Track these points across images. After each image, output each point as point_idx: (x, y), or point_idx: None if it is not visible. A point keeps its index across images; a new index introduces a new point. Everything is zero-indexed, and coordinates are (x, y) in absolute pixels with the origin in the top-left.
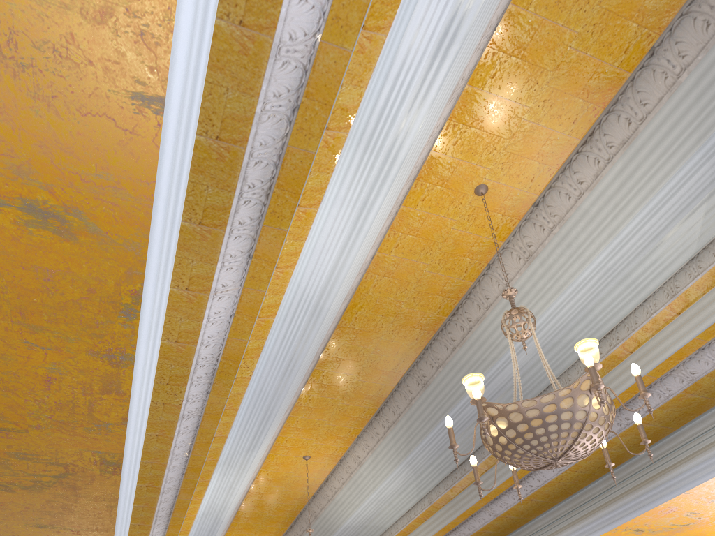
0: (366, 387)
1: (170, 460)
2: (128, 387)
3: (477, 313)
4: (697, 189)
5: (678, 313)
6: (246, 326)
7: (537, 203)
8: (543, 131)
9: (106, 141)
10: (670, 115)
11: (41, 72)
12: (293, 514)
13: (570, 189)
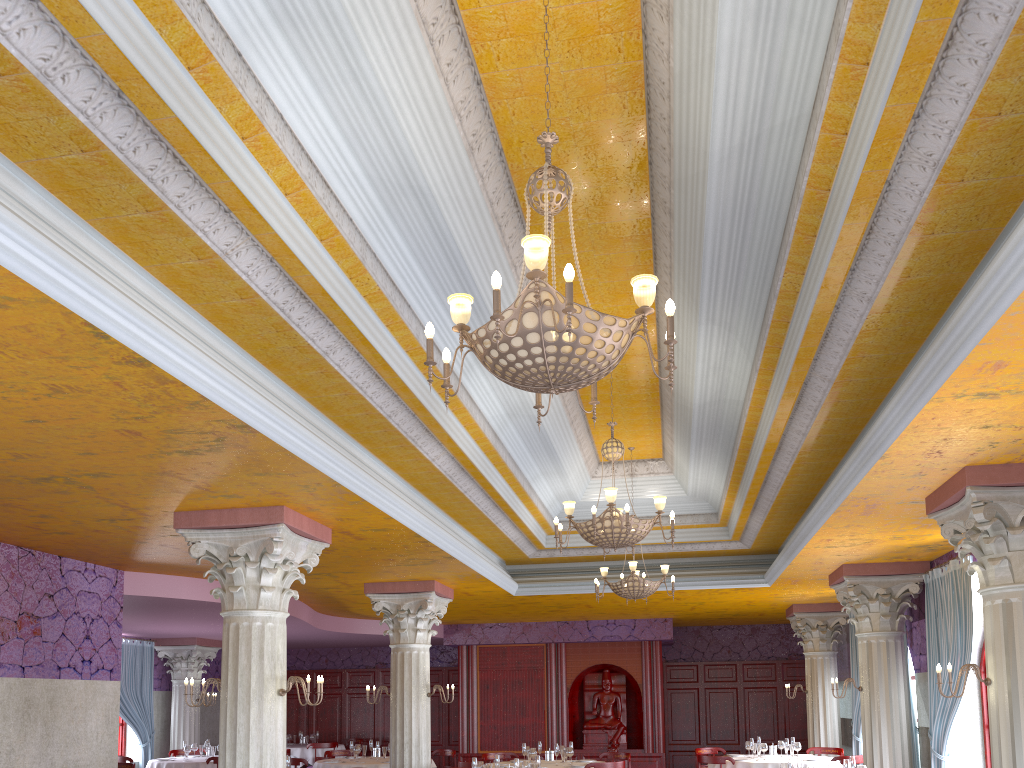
0: (613, 229)
1: (359, 389)
2: (172, 377)
3: (665, 106)
4: None
5: (864, 63)
6: (296, 264)
7: None
8: None
9: None
10: None
11: None
12: (652, 389)
13: None
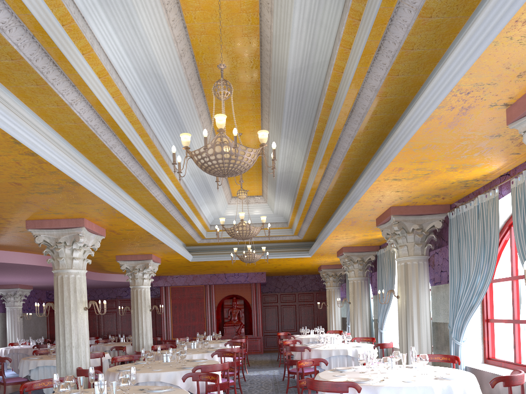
0: (243, 93)
1: (125, 164)
2: (46, 161)
3: (268, 46)
4: None
5: (349, 48)
6: (102, 109)
7: None
8: None
9: None
10: None
11: None
12: (258, 164)
13: None
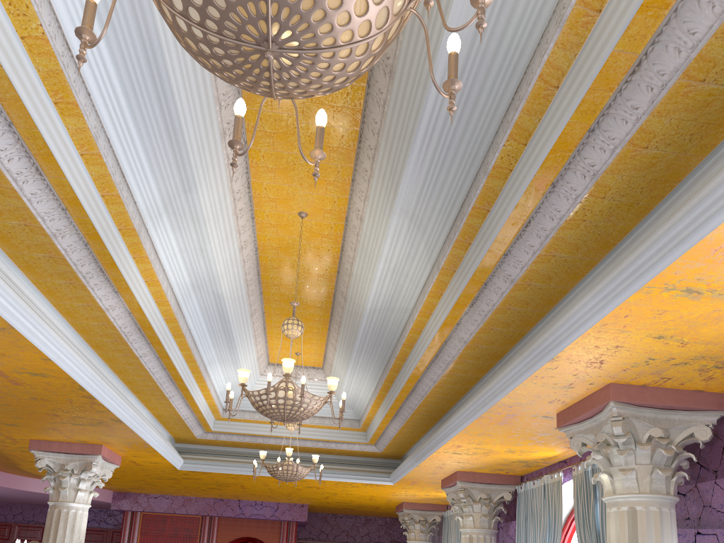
0: None
1: (13, 181)
2: None
3: None
4: None
5: None
6: None
7: None
8: None
9: None
10: None
11: None
12: (327, 296)
13: None
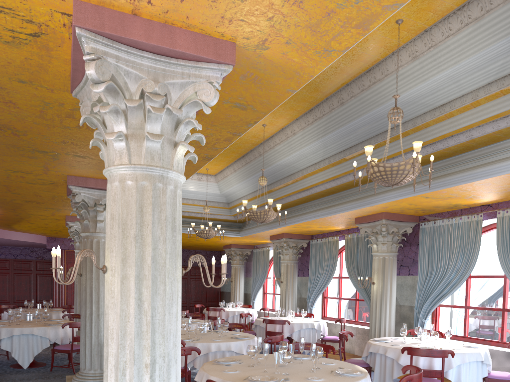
0: (308, 97)
1: None
2: (234, 140)
3: (380, 76)
4: (501, 53)
5: (474, 107)
6: None
7: (427, 30)
8: (439, 1)
9: (272, 95)
10: (500, 15)
11: (263, 84)
12: (246, 150)
13: (444, 31)
